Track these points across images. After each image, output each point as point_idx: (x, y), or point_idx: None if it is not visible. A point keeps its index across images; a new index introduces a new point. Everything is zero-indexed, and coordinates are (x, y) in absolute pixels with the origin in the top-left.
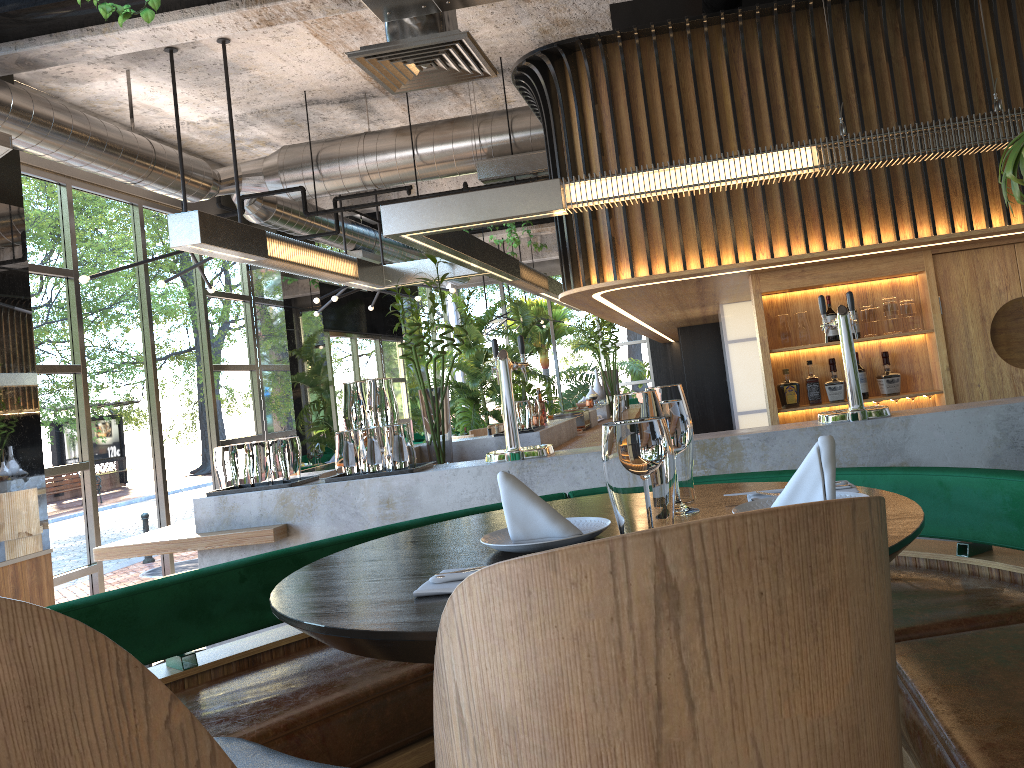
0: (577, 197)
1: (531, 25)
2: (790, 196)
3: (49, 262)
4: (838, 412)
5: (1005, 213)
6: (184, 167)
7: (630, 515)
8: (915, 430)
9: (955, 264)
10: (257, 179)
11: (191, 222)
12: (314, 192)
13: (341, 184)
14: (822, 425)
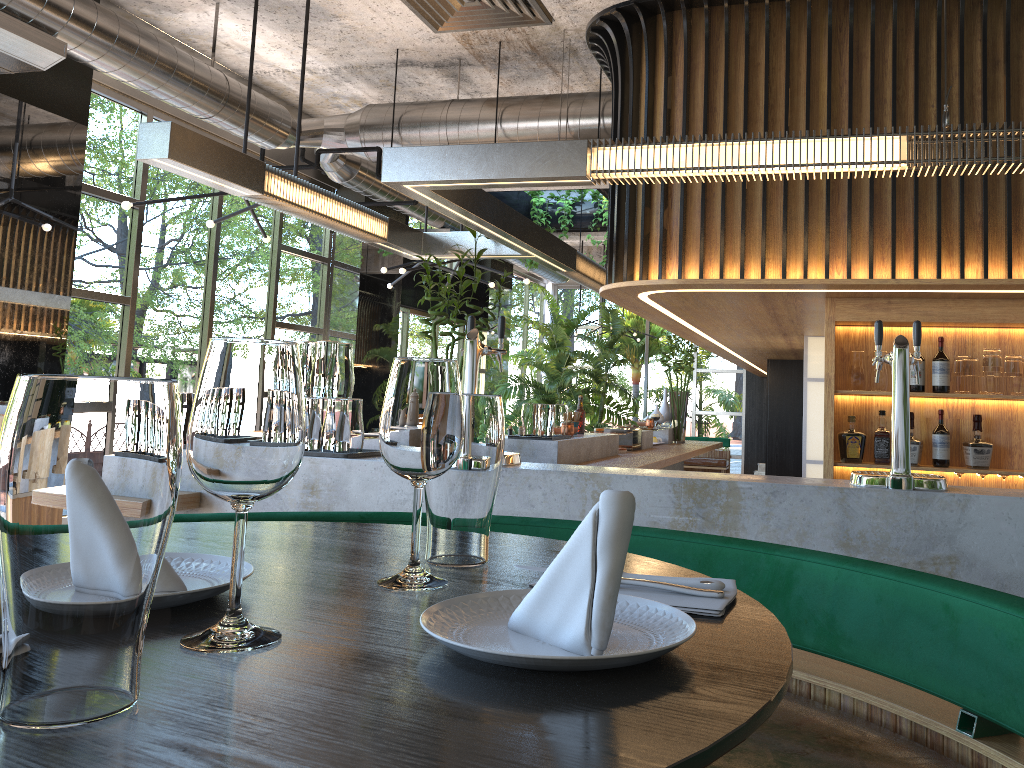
0: (605, 165)
1: None
2: (882, 208)
3: (116, 189)
4: (877, 474)
5: None
6: (260, 110)
7: (4, 589)
8: (975, 515)
9: None
10: (338, 135)
11: (162, 134)
12: None
13: None
14: (850, 487)
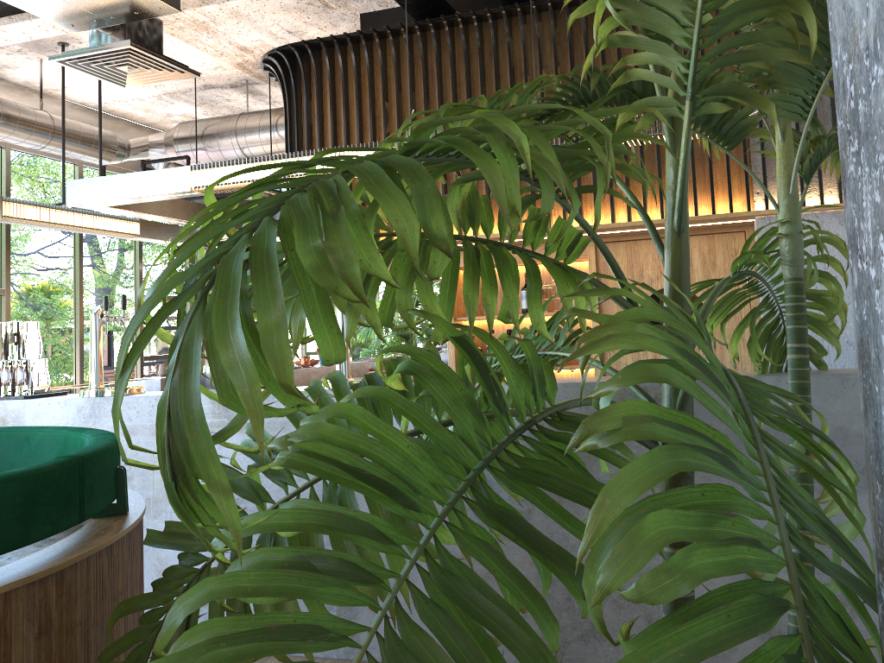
0: (204, 181)
1: (350, 28)
2: None
3: None
4: None
5: (627, 211)
6: (86, 137)
7: None
8: None
9: (615, 253)
10: (159, 148)
11: None
12: (196, 161)
13: (220, 155)
14: None
